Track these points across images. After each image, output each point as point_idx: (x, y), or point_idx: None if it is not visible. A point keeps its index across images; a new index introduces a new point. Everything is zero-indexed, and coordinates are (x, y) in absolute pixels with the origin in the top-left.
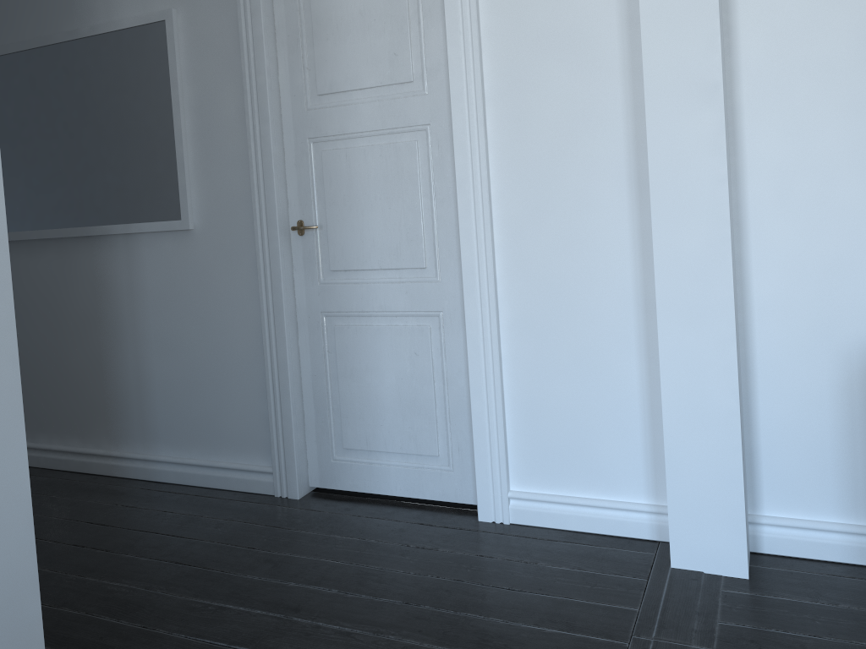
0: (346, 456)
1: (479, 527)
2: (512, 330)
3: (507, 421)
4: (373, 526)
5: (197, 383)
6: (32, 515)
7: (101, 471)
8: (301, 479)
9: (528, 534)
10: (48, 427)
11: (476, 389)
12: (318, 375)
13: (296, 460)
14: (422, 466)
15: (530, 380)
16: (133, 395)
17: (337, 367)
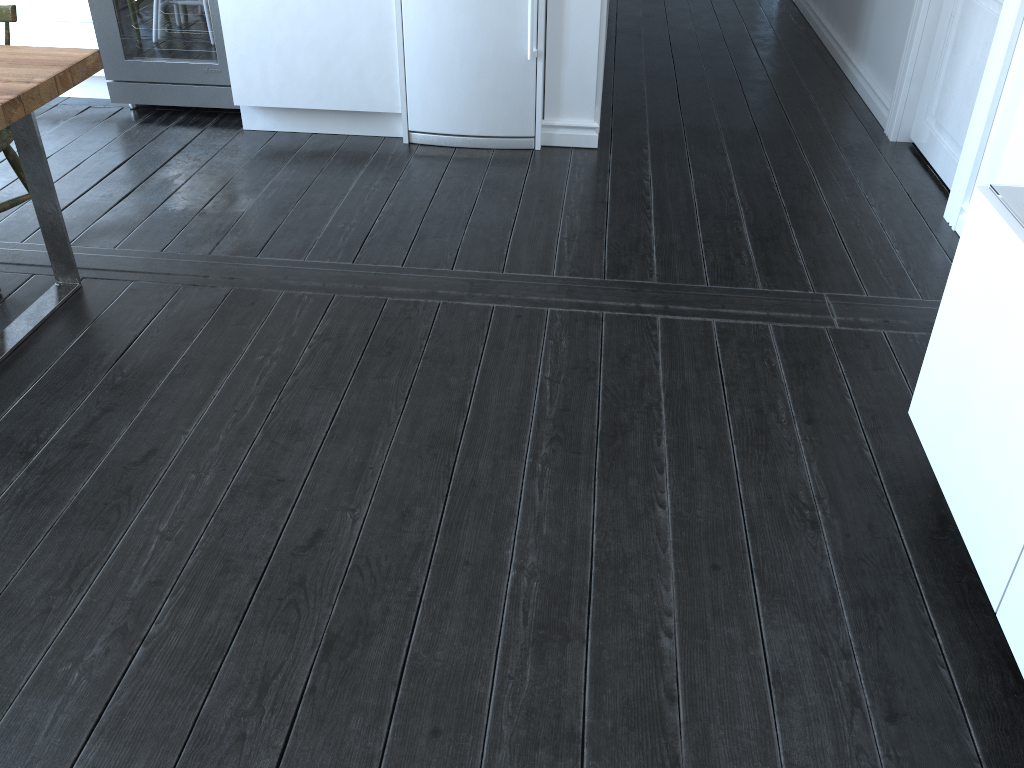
0: (930, 122)
1: (930, 219)
2: (1022, 46)
3: (989, 137)
4: (879, 177)
5: (890, 13)
6: (598, 30)
7: (841, 66)
8: (900, 126)
9: (943, 241)
10: (838, 18)
11: (980, 95)
12: (941, 38)
13: (899, 107)
14: (954, 155)
15: (1012, 104)
16: (868, 9)
17: (951, 35)
